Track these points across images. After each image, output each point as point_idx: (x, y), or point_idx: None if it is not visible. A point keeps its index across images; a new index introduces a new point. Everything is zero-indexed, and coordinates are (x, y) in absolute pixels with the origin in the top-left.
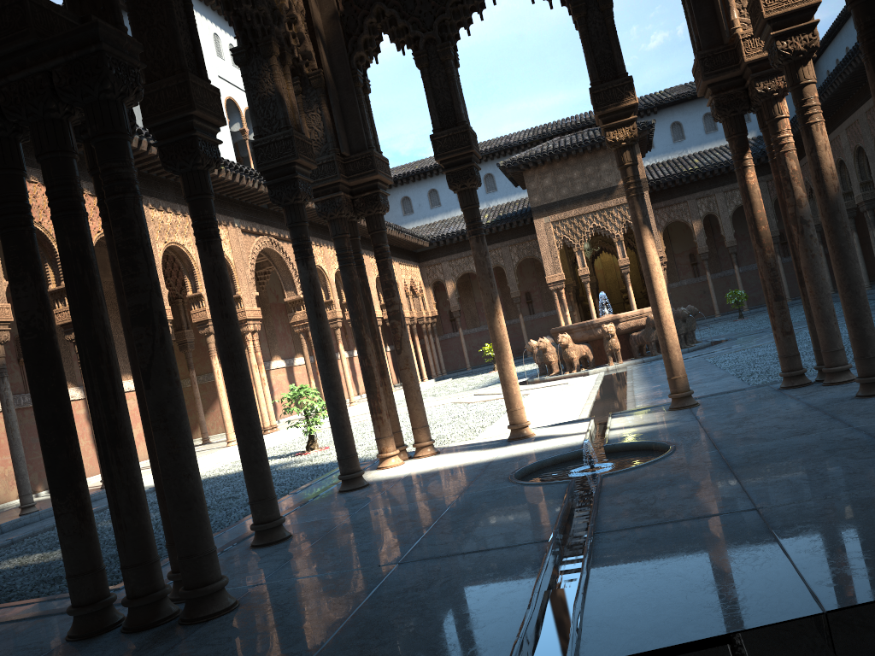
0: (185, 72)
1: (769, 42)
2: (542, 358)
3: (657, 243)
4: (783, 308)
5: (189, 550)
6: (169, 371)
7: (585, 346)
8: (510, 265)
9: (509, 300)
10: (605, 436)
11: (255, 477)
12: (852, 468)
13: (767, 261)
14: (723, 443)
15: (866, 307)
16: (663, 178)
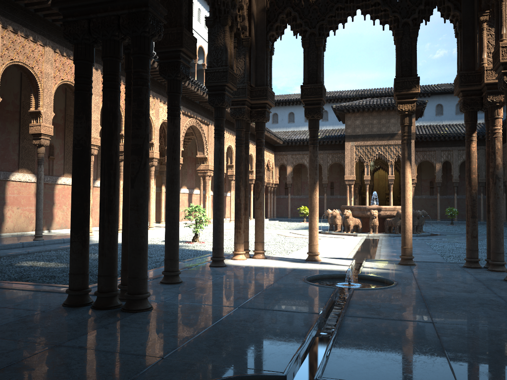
0: (182, 27)
1: (500, 75)
2: (332, 221)
3: (413, 170)
4: (475, 223)
5: (134, 274)
6: (144, 181)
7: (358, 219)
8: (326, 164)
9: (321, 184)
10: (359, 270)
11: (170, 247)
12: (489, 314)
13: (472, 195)
14: (423, 287)
15: None
16: (425, 134)
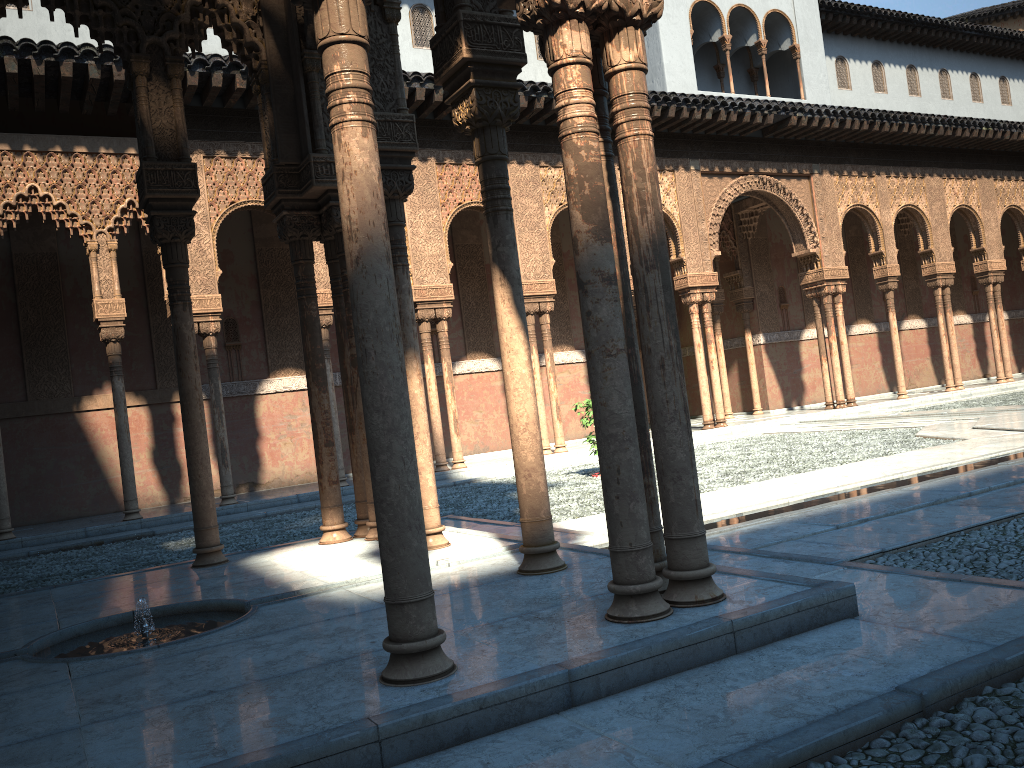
0: None
1: None
2: None
3: None
4: None
5: None
6: None
7: None
8: None
9: None
10: (323, 590)
11: None
12: None
13: None
14: (124, 669)
15: (382, 504)
16: None
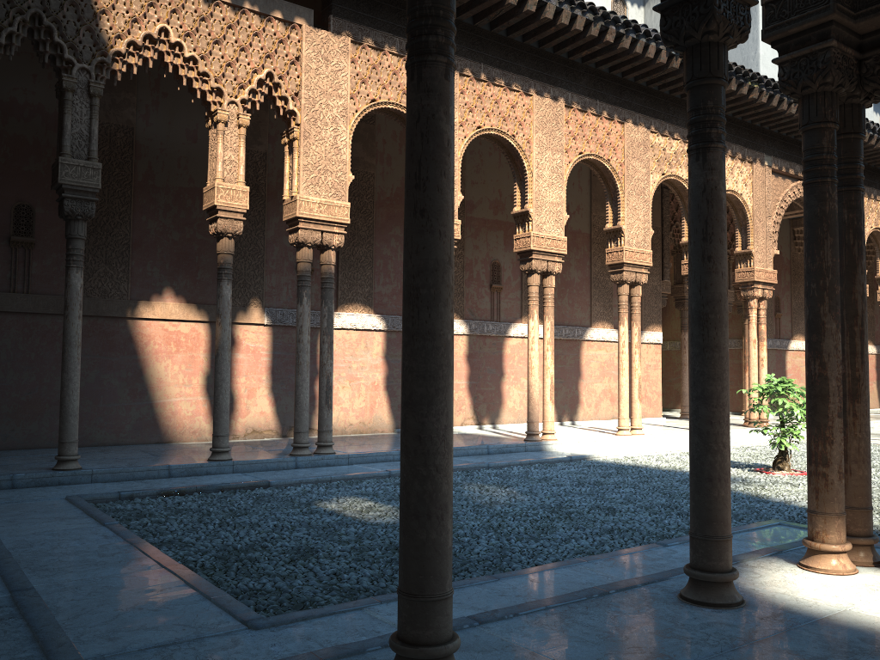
0: None
1: None
2: None
3: None
4: None
5: None
6: None
7: None
8: None
9: None
10: None
11: (409, 547)
12: None
13: None
14: None
15: None
16: None
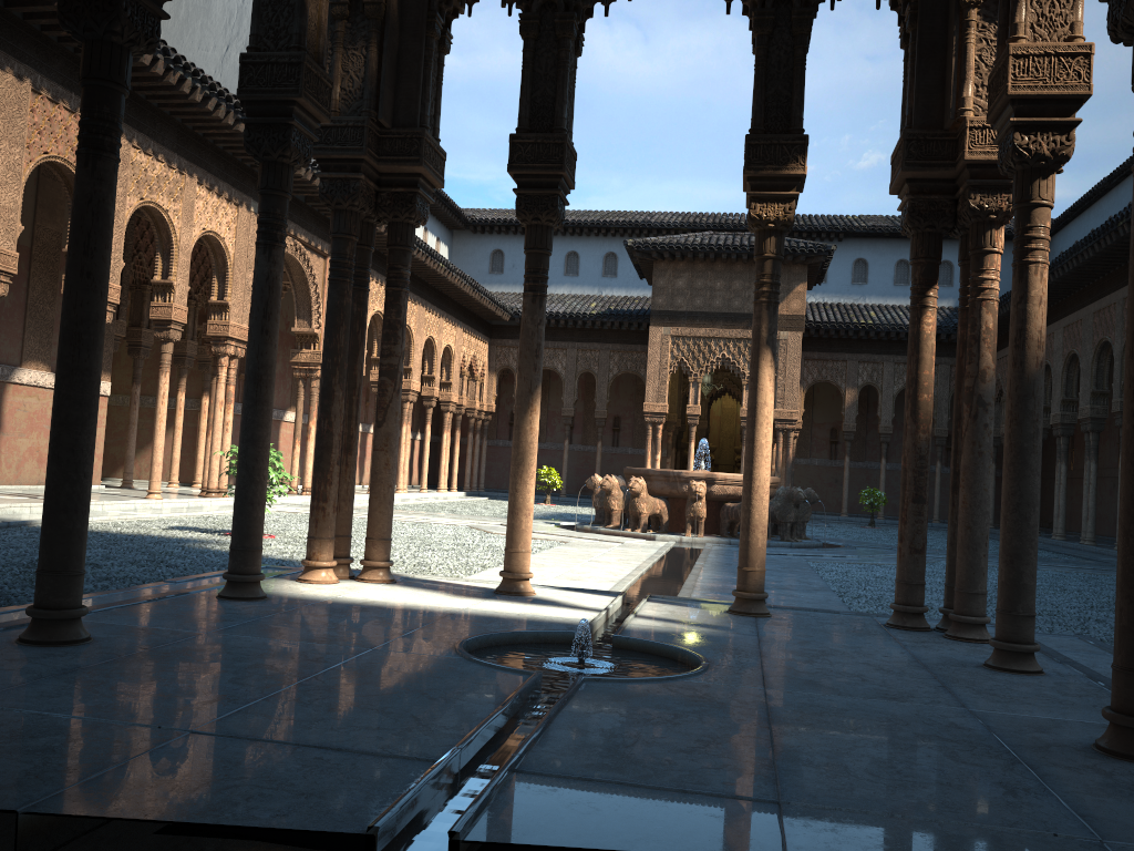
0: None
1: (1005, 132)
2: (603, 502)
3: (795, 401)
4: (921, 516)
5: None
6: None
7: (662, 502)
8: (605, 375)
9: (592, 420)
10: (622, 623)
11: (57, 535)
12: (947, 775)
13: (918, 445)
14: (776, 680)
15: (1032, 543)
16: (826, 323)
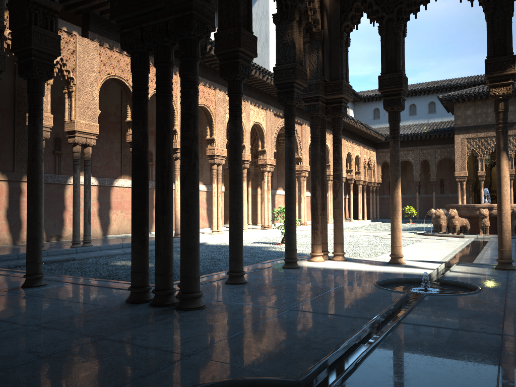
0: (239, 26)
1: None
2: (436, 221)
3: None
4: None
5: (186, 273)
6: (194, 182)
7: (466, 219)
8: (434, 160)
9: (429, 182)
10: (444, 274)
11: (234, 247)
12: None
13: None
14: (512, 295)
15: None
16: None
